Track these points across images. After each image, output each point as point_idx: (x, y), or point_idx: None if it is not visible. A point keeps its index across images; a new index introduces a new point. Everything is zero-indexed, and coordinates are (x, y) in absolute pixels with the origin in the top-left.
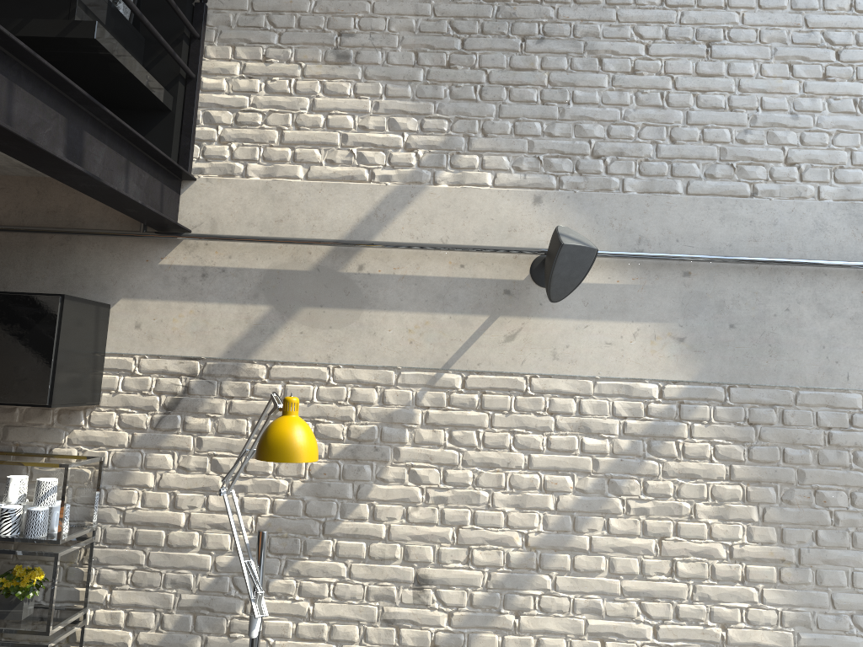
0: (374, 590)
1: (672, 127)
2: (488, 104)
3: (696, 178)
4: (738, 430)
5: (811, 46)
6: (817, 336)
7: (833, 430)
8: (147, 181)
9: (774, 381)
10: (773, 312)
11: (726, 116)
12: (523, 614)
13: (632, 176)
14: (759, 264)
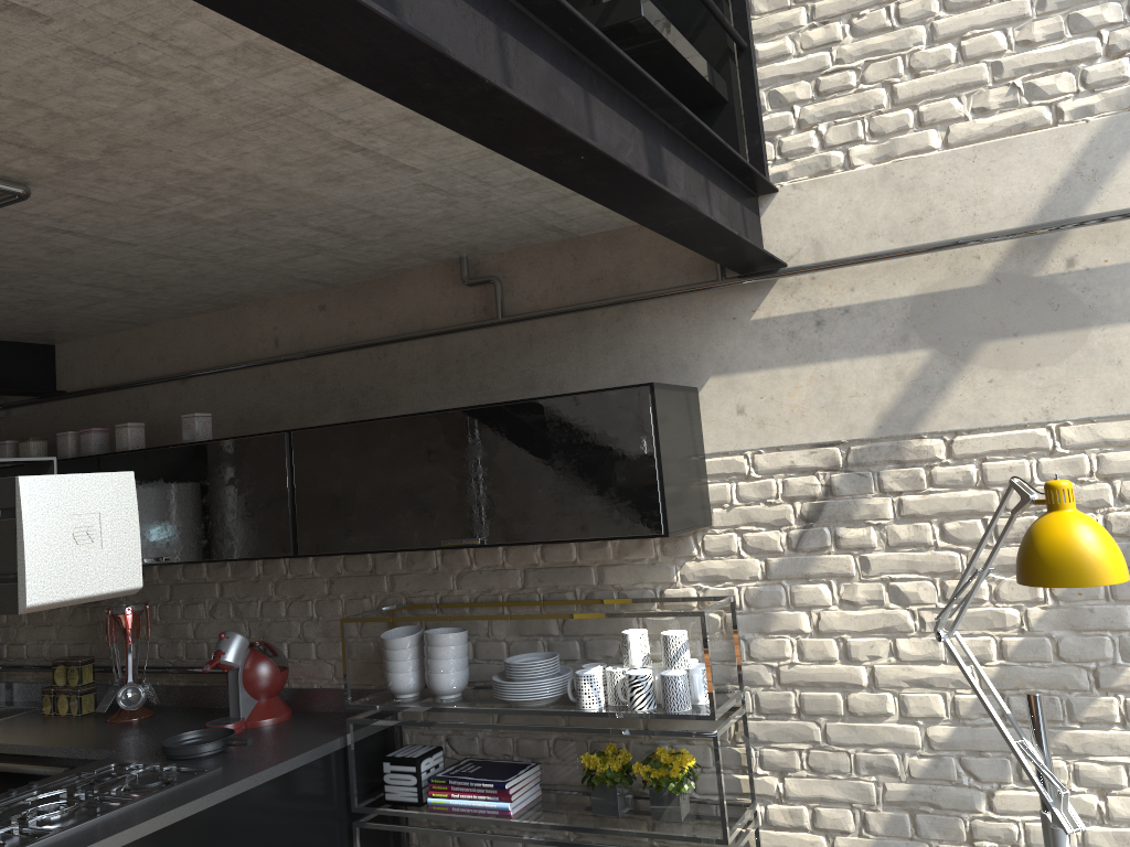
0: None
1: None
2: None
3: None
4: None
5: None
6: None
7: None
8: (728, 204)
9: None
10: None
11: None
12: None
13: None
14: None
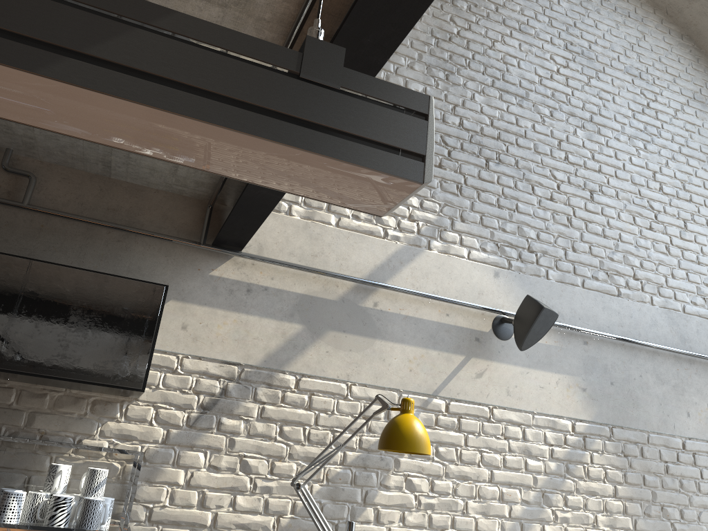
0: None
1: (574, 241)
2: (465, 199)
3: (587, 277)
4: (619, 460)
5: (642, 207)
6: (656, 396)
7: (669, 463)
8: None
9: (636, 425)
10: (633, 376)
11: (602, 240)
12: None
13: (552, 269)
14: (624, 342)
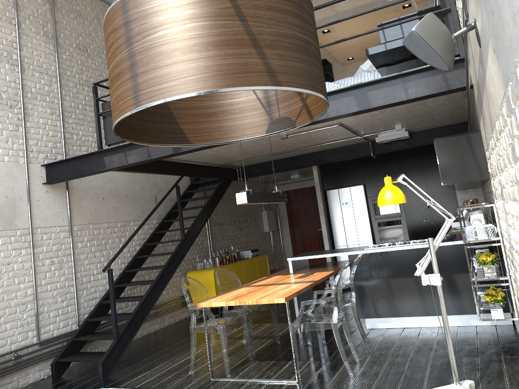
0: None
1: None
2: None
3: None
4: None
5: None
6: None
7: None
8: (426, 81)
9: (511, 62)
10: None
11: None
12: None
13: None
14: None
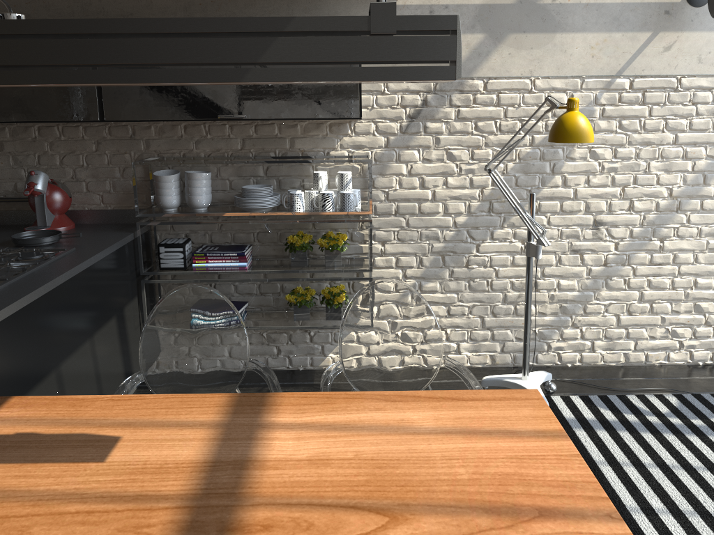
0: (566, 232)
1: None
2: None
3: None
4: None
5: None
6: None
7: None
8: None
9: None
10: None
11: None
12: (666, 240)
13: None
14: None
